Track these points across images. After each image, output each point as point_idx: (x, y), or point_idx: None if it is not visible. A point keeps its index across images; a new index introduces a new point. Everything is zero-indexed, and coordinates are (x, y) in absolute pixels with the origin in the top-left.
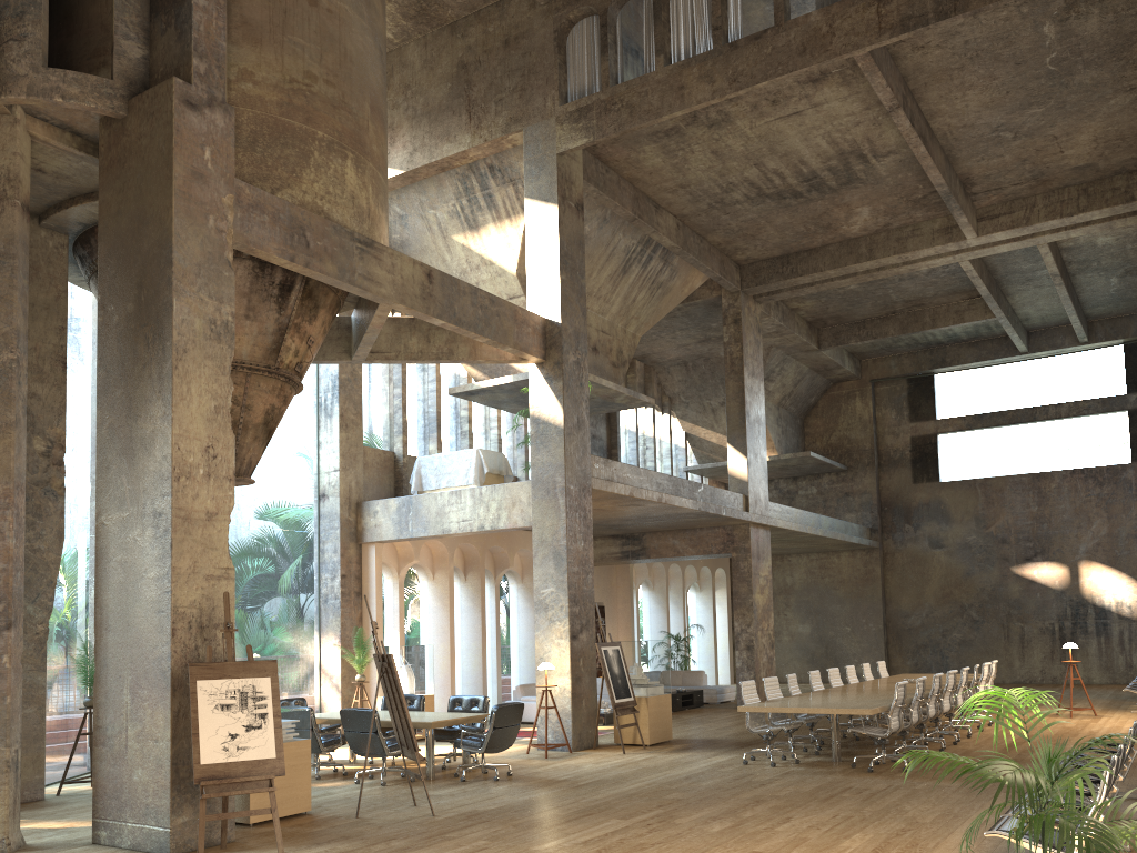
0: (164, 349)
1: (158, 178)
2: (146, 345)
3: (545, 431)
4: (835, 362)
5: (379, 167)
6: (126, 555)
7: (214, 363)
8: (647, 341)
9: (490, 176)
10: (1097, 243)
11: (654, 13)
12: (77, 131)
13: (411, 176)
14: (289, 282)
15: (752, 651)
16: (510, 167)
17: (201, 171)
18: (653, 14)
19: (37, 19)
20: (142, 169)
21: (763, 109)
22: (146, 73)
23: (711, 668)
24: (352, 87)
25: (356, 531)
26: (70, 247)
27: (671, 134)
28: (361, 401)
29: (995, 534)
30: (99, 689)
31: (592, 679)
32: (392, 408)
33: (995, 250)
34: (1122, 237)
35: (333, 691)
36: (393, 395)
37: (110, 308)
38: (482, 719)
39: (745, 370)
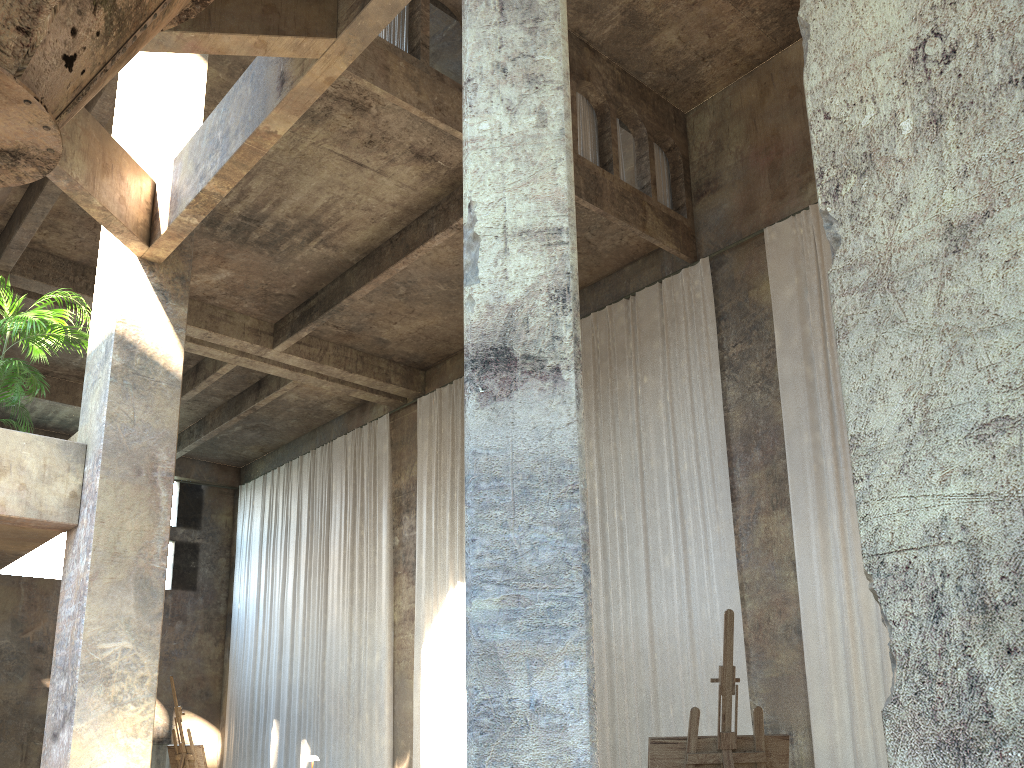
0: None
1: None
2: None
3: (145, 371)
4: None
5: None
6: None
7: None
8: None
9: None
10: (283, 397)
11: None
12: None
13: None
14: None
15: None
16: None
17: None
18: None
19: None
20: None
21: (352, 139)
22: None
23: None
24: None
25: None
26: None
27: None
28: None
29: (32, 641)
30: None
31: None
32: None
33: (268, 369)
34: (302, 400)
35: None
36: None
37: None
38: None
39: None
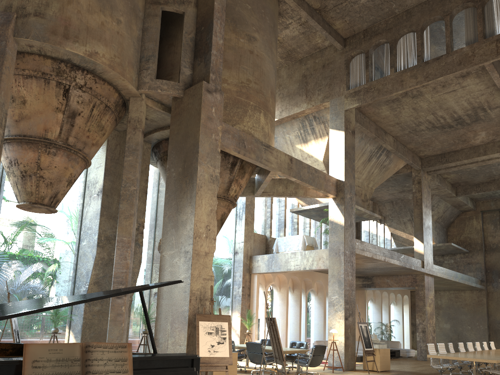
0: (193, 186)
1: (194, 119)
2: (185, 184)
3: (335, 227)
4: (464, 202)
5: (272, 116)
6: (172, 268)
7: (211, 192)
8: (375, 191)
9: (313, 120)
10: None
11: (390, 51)
12: (162, 103)
13: (280, 121)
14: (235, 162)
15: (424, 333)
16: (322, 116)
17: (211, 116)
18: (389, 51)
19: (153, 61)
20: (188, 116)
21: (438, 89)
22: (191, 80)
23: (400, 341)
24: (264, 84)
25: (249, 268)
26: (151, 148)
27: (394, 101)
28: (254, 213)
29: None
30: (157, 323)
31: (353, 338)
32: (266, 217)
33: None
34: None
35: (236, 336)
36: (266, 212)
37: (171, 170)
38: (306, 351)
39: (423, 204)
